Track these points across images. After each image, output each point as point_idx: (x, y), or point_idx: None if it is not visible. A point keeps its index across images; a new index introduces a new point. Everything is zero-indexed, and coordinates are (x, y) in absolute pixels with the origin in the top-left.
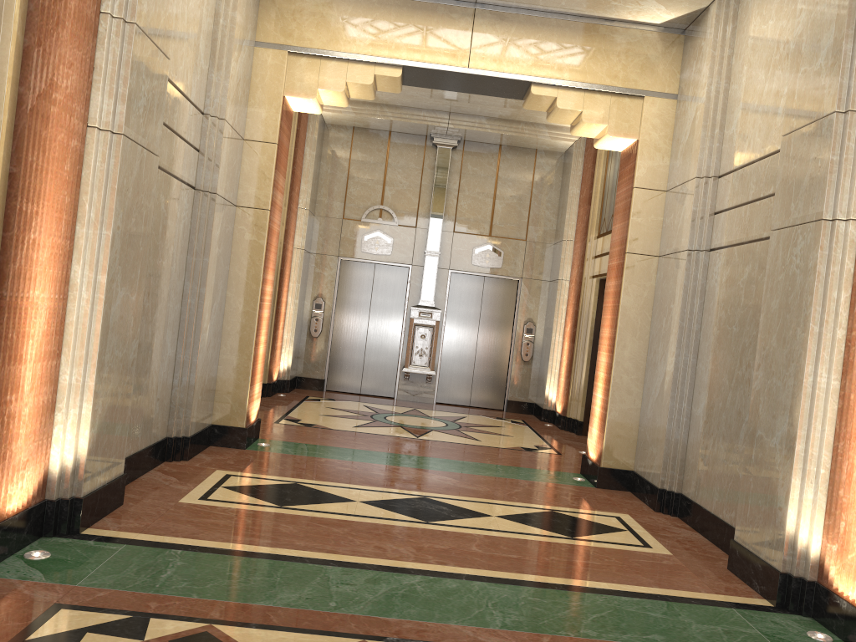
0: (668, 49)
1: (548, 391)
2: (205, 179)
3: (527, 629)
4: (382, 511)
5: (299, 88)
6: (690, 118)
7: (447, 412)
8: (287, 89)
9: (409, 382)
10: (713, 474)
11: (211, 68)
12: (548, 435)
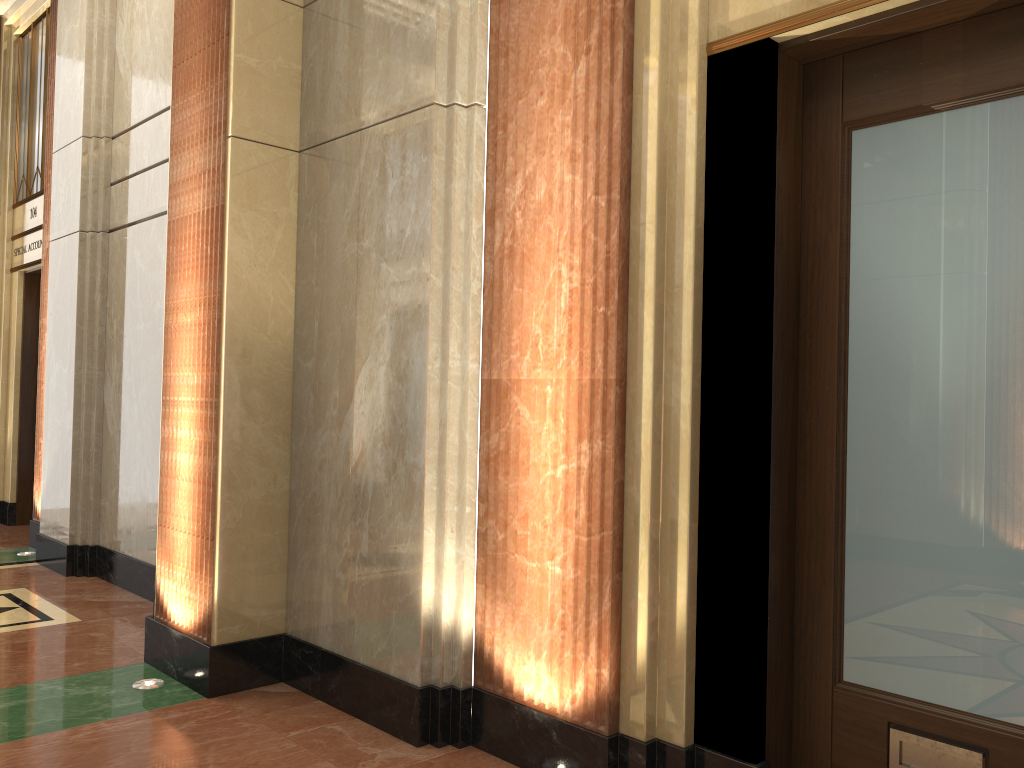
0: None
1: None
2: None
3: None
4: None
5: None
6: None
7: None
8: None
9: None
10: None
11: None
12: None
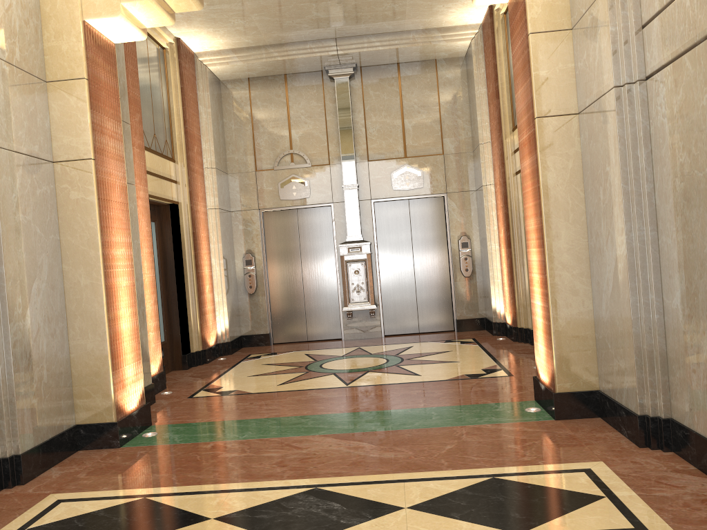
0: None
1: (495, 303)
2: None
3: None
4: None
5: (99, 7)
6: None
7: (393, 345)
8: (85, 11)
9: (353, 320)
10: None
11: None
12: (500, 352)
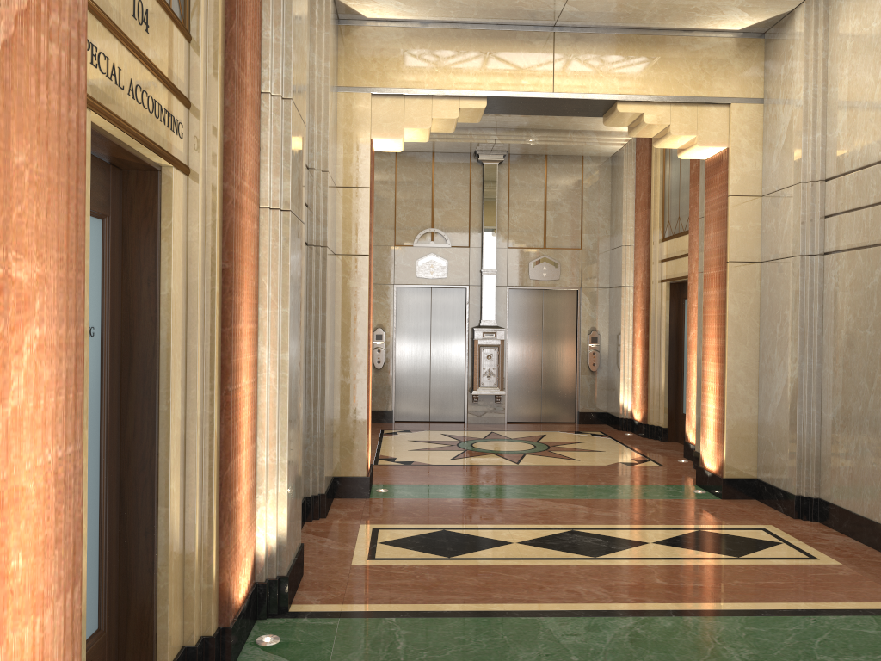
0: (749, 54)
1: (623, 400)
2: (315, 233)
3: None
4: (545, 550)
5: (386, 129)
6: (785, 122)
7: (524, 431)
8: (373, 131)
9: (478, 404)
10: (860, 478)
11: (312, 121)
12: (637, 446)
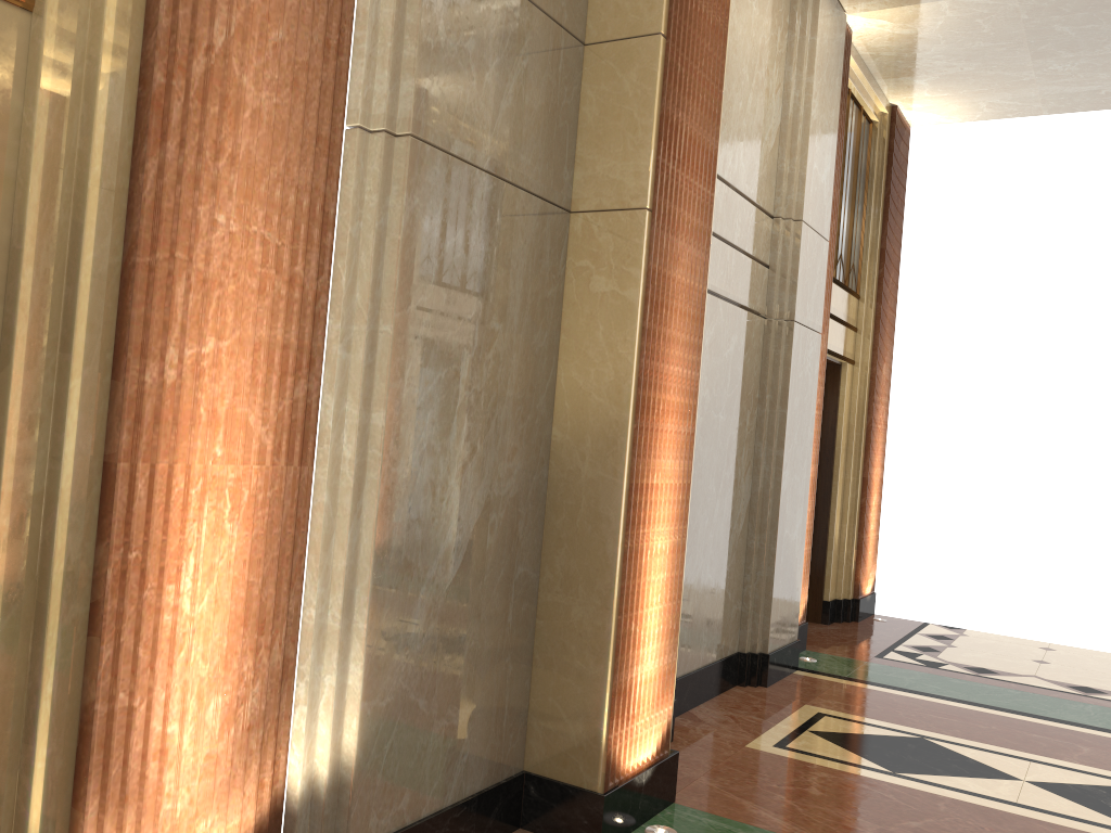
0: None
1: None
2: None
3: (1066, 700)
4: None
5: None
6: None
7: None
8: None
9: None
10: (699, 618)
11: None
12: None
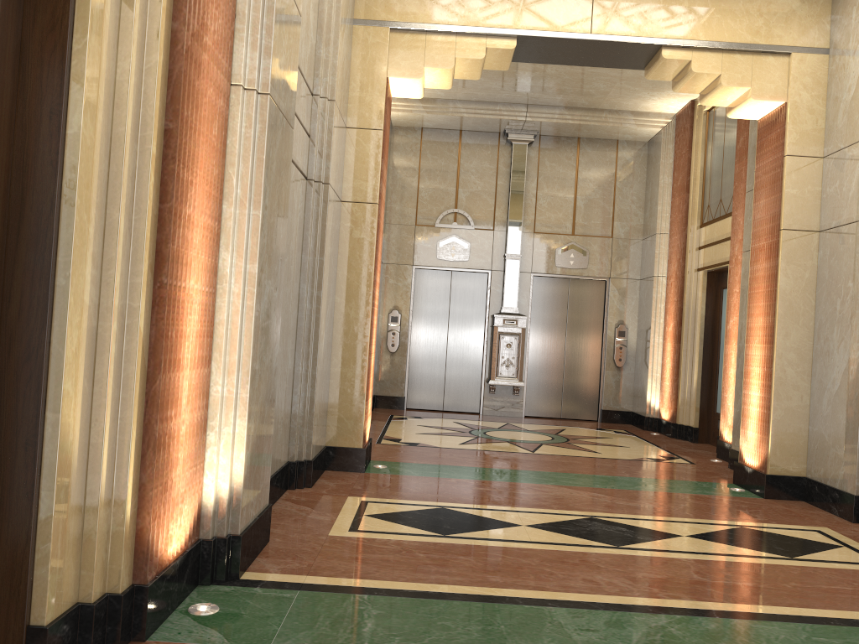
0: None
1: (650, 397)
2: (316, 168)
3: None
4: (558, 535)
5: (404, 67)
6: (856, 70)
7: (543, 425)
8: (390, 69)
9: (495, 395)
10: None
11: (319, 43)
12: (664, 444)
